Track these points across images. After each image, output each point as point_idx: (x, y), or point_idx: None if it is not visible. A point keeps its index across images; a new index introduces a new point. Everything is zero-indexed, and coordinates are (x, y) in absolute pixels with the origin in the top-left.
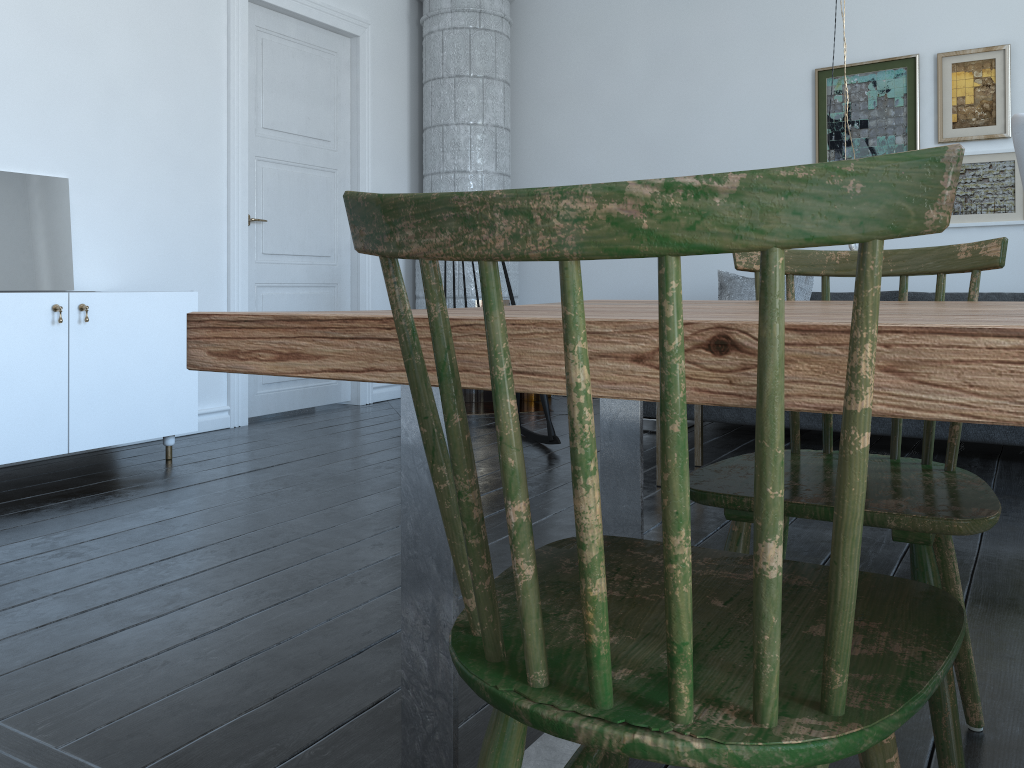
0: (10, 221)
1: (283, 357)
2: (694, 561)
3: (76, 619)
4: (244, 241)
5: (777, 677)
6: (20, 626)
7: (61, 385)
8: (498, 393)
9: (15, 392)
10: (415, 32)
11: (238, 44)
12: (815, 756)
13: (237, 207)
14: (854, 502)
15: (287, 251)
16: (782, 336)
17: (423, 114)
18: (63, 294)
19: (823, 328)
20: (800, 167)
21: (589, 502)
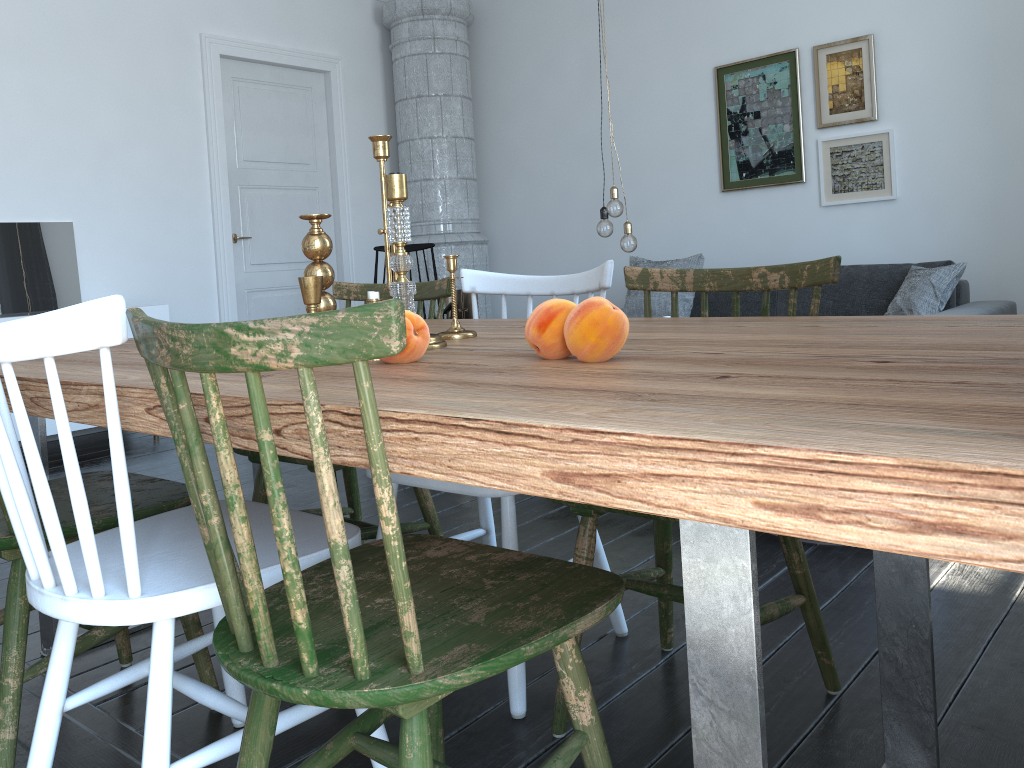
0: (27, 259)
1: None
2: None
3: None
4: (230, 256)
5: None
6: None
7: None
8: None
9: None
10: (388, 58)
11: (213, 96)
12: None
13: (221, 229)
14: None
15: (274, 260)
16: None
17: (397, 131)
18: None
19: None
20: None
21: None
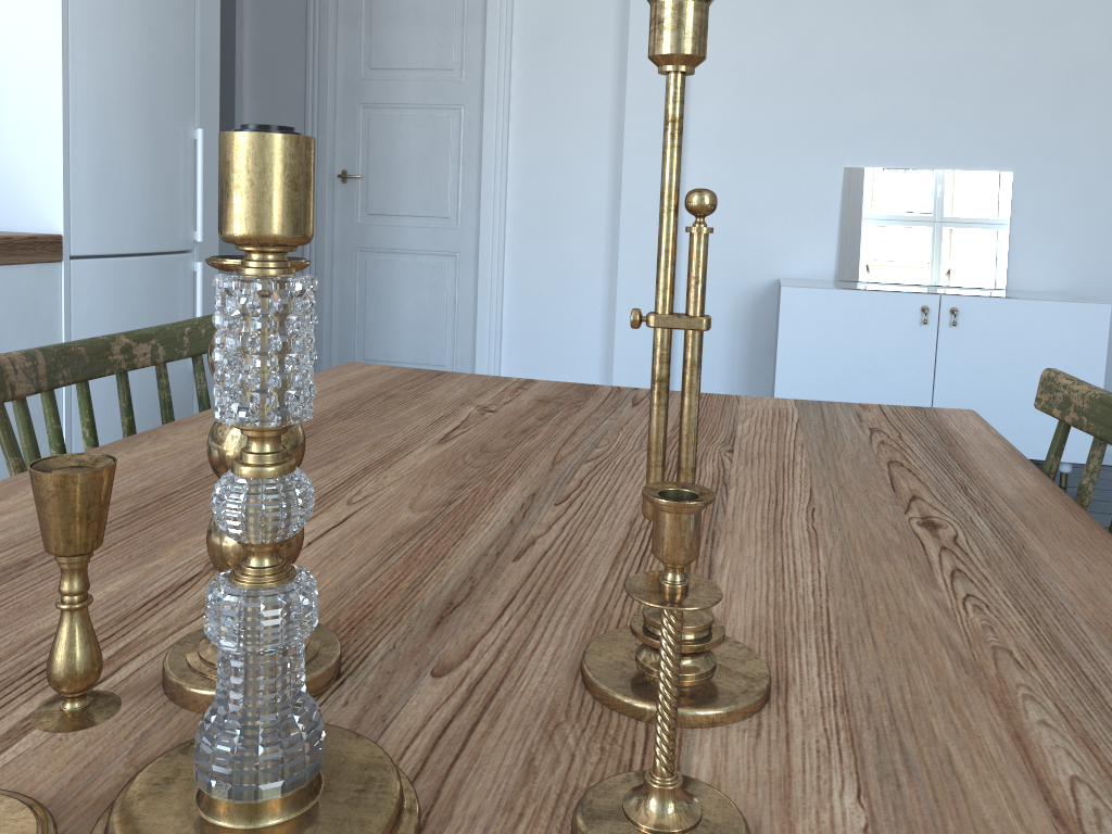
0: (942, 218)
1: None
2: None
3: None
4: None
5: None
6: None
7: (925, 384)
8: None
9: (878, 383)
10: None
11: None
12: None
13: None
14: None
15: None
16: (23, 448)
17: None
18: (934, 296)
19: None
20: None
21: None
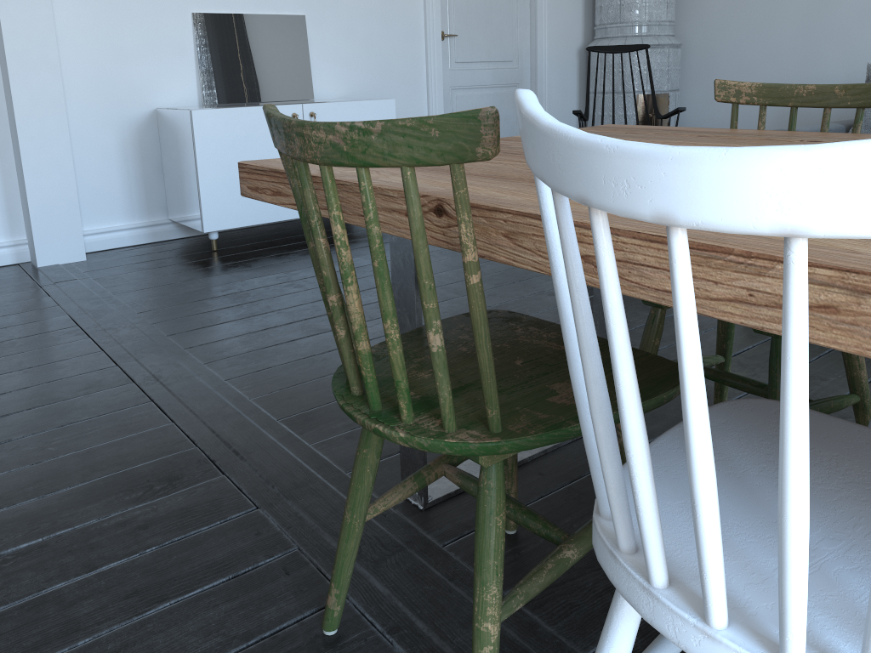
0: (268, 51)
1: (274, 194)
2: (542, 334)
3: (285, 327)
4: (438, 54)
5: (449, 406)
6: (254, 328)
7: None
8: (313, 235)
9: None
10: None
11: None
12: (465, 450)
13: (432, 26)
14: (474, 314)
15: (475, 59)
16: (417, 217)
17: None
18: (298, 105)
19: (479, 206)
20: (408, 119)
21: (350, 300)
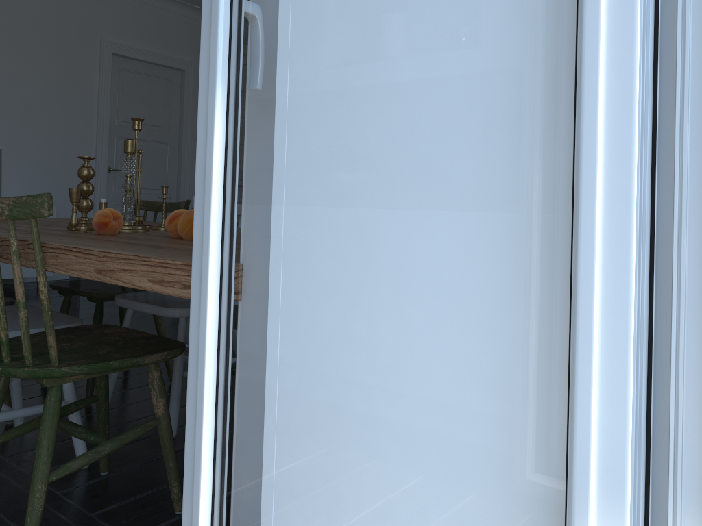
0: None
1: None
2: None
3: None
4: (104, 181)
5: None
6: None
7: None
8: None
9: None
10: None
11: (105, 78)
12: None
13: (100, 163)
14: None
15: None
16: None
17: None
18: None
19: None
20: None
21: None
